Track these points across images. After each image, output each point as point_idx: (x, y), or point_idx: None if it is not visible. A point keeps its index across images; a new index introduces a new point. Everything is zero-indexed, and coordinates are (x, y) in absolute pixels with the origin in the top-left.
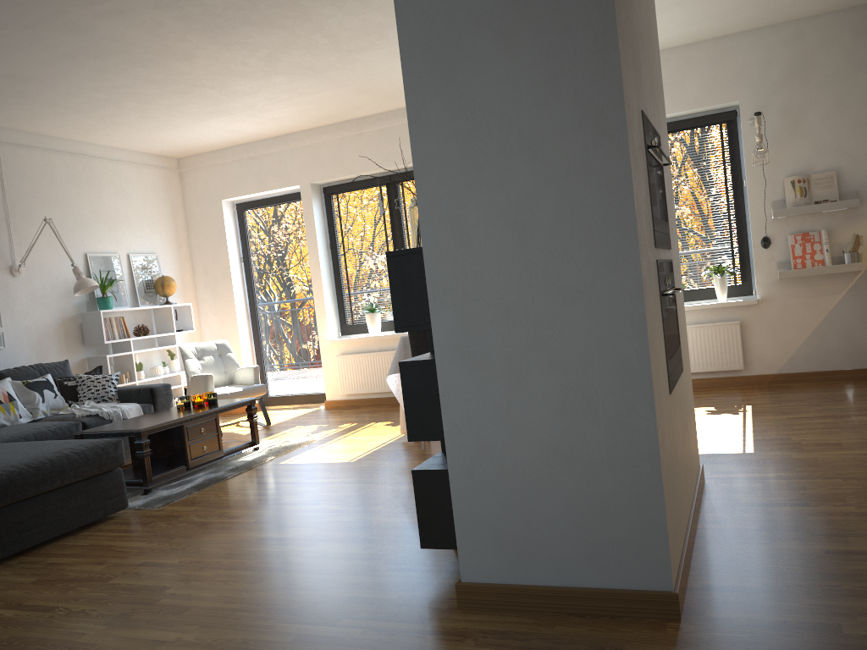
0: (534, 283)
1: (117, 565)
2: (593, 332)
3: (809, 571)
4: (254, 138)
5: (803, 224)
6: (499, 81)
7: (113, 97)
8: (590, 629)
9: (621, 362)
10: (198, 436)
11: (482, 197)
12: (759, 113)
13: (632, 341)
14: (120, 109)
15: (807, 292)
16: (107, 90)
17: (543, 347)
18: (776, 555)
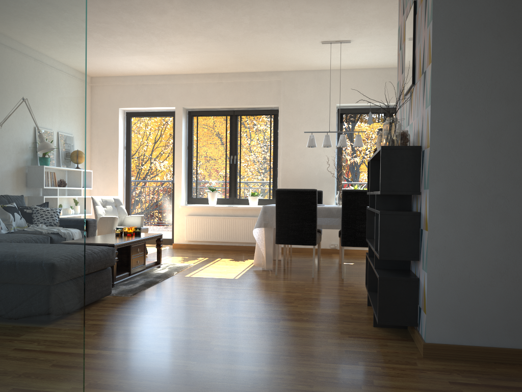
0: (497, 173)
1: (149, 327)
2: None
3: None
4: (149, 73)
5: None
6: (491, 59)
7: (91, 28)
8: (517, 370)
9: None
10: (136, 253)
11: (472, 121)
12: None
13: None
14: (88, 37)
15: None
16: (91, 23)
17: (497, 209)
18: None
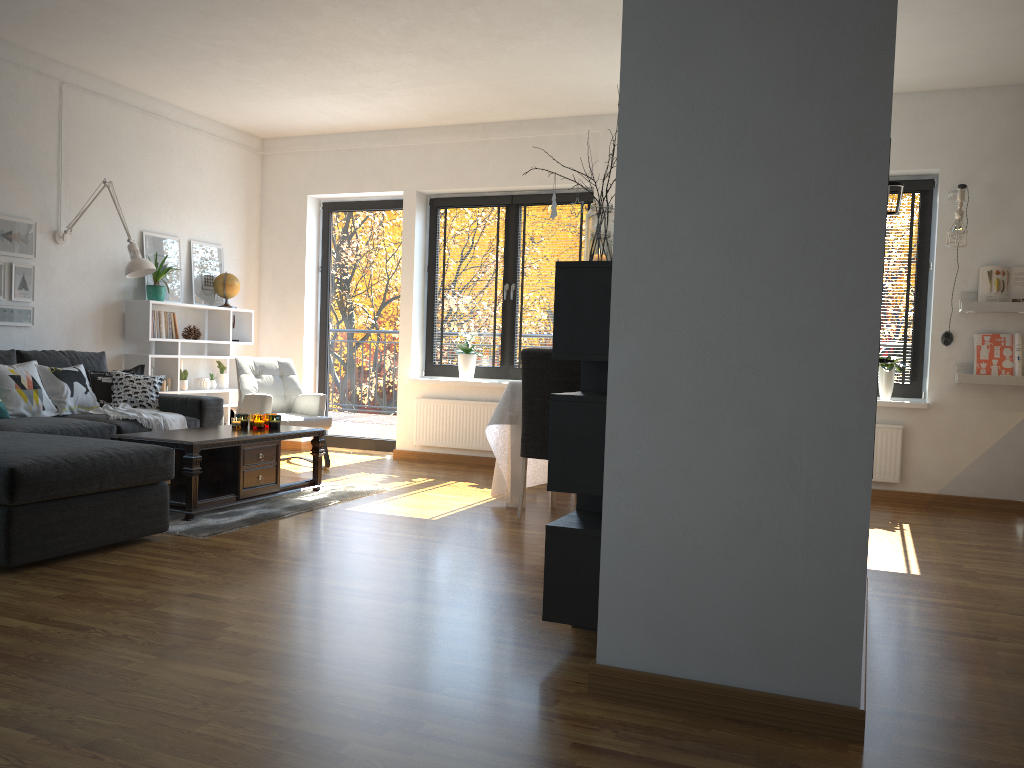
0: (745, 319)
1: (161, 592)
2: (809, 386)
3: (1011, 711)
4: (358, 128)
5: (994, 324)
6: (739, 73)
7: (211, 50)
8: (754, 738)
9: (838, 426)
10: (255, 462)
11: (696, 208)
12: (963, 186)
13: (856, 403)
14: (214, 66)
15: (987, 403)
16: (205, 40)
17: (743, 396)
18: (968, 688)
